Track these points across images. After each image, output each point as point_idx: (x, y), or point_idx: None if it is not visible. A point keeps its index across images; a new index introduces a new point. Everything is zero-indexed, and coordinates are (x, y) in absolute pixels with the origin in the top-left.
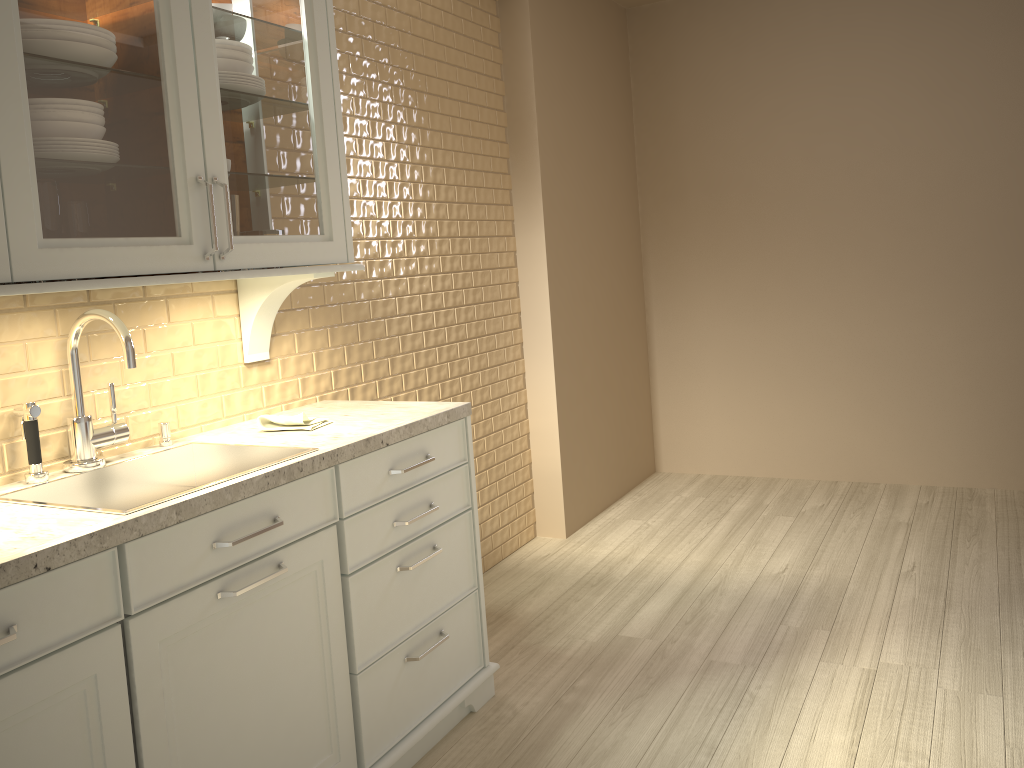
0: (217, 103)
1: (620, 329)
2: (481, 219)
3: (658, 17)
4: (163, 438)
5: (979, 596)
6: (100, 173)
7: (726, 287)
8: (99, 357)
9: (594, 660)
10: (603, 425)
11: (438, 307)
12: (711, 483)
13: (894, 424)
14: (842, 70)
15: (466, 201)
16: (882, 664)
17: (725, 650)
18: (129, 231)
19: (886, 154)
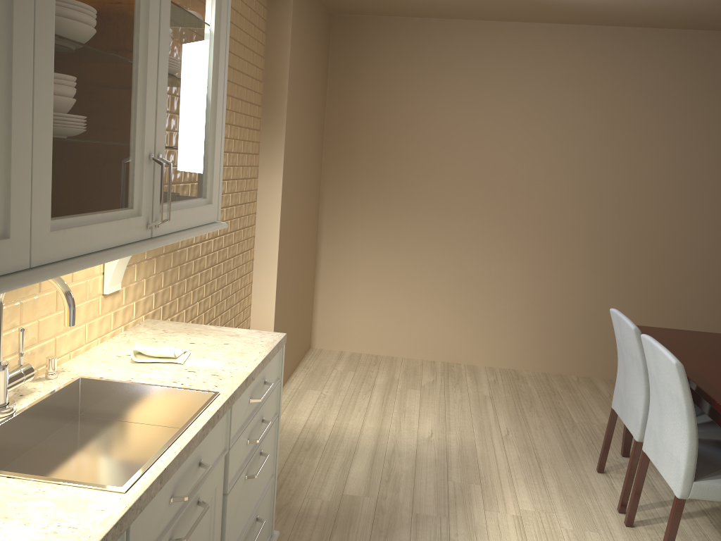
0: (166, 87)
1: (306, 247)
2: (243, 165)
3: (354, 25)
4: (50, 372)
5: (554, 454)
6: (91, 152)
7: (377, 224)
8: (6, 301)
9: (336, 518)
10: (293, 319)
11: (215, 235)
12: (353, 359)
13: (474, 326)
14: (473, 91)
15: (237, 151)
16: (522, 511)
17: (422, 504)
18: (103, 206)
19: (493, 152)
